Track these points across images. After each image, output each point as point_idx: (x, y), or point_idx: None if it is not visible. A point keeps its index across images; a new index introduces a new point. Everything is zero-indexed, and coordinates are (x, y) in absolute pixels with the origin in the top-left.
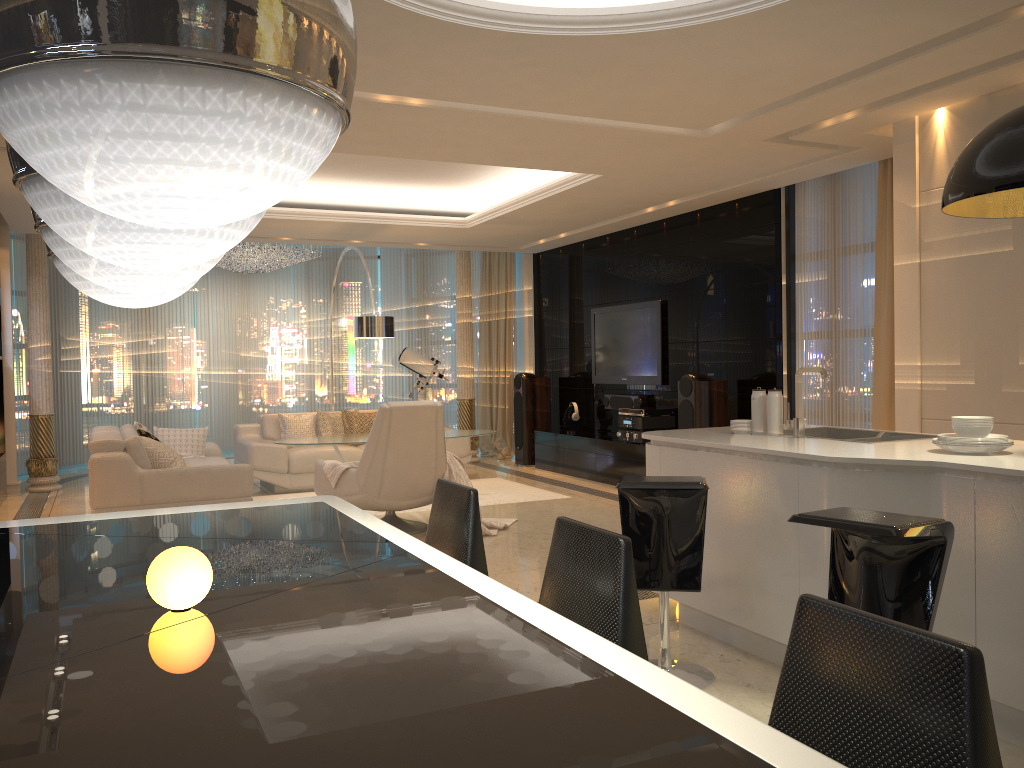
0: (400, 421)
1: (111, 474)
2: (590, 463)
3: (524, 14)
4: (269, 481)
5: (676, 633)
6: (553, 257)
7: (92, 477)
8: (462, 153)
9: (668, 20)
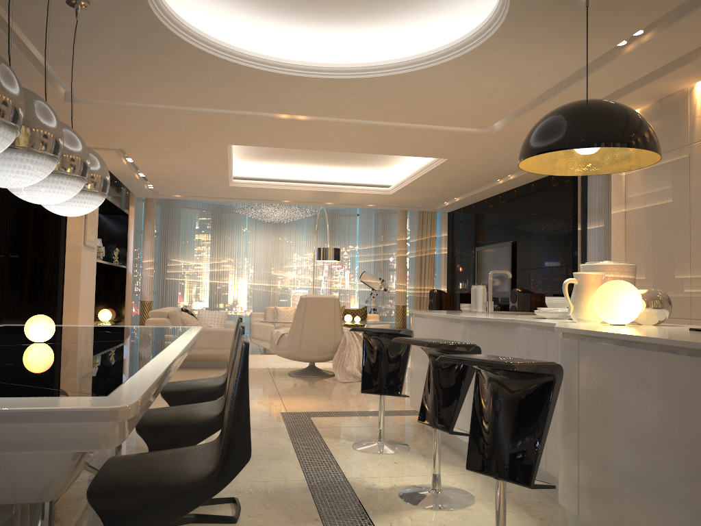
0: (311, 306)
1: None
2: None
3: (329, 68)
4: (262, 346)
5: (414, 430)
6: (458, 214)
7: None
8: (350, 146)
9: (408, 67)
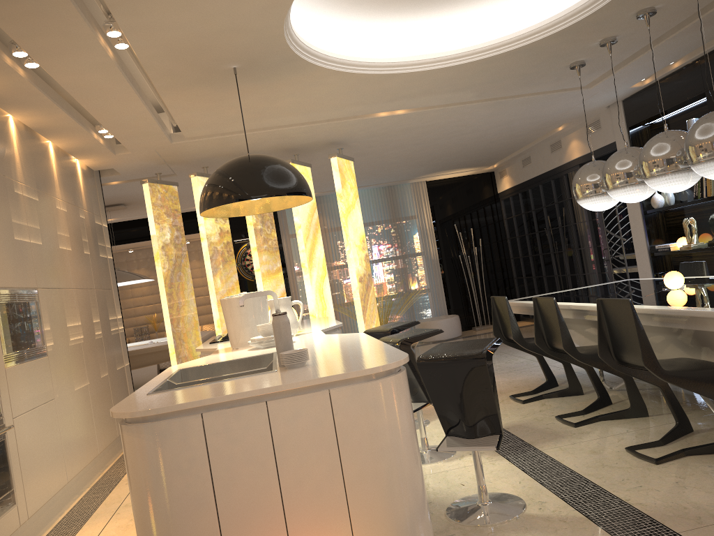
0: None
1: None
2: None
3: None
4: None
5: None
6: None
7: None
8: None
9: None
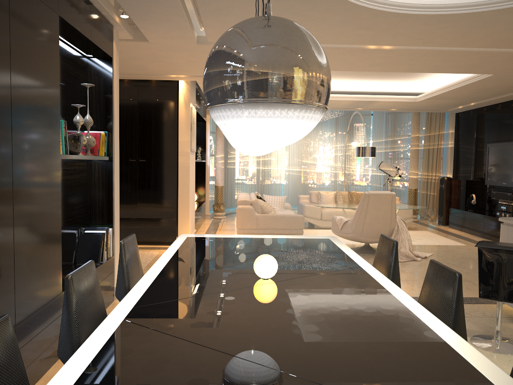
0: (373, 200)
1: (245, 215)
2: (480, 228)
3: (442, 4)
4: (312, 222)
5: (510, 324)
6: (467, 115)
7: (237, 215)
8: (412, 68)
9: None
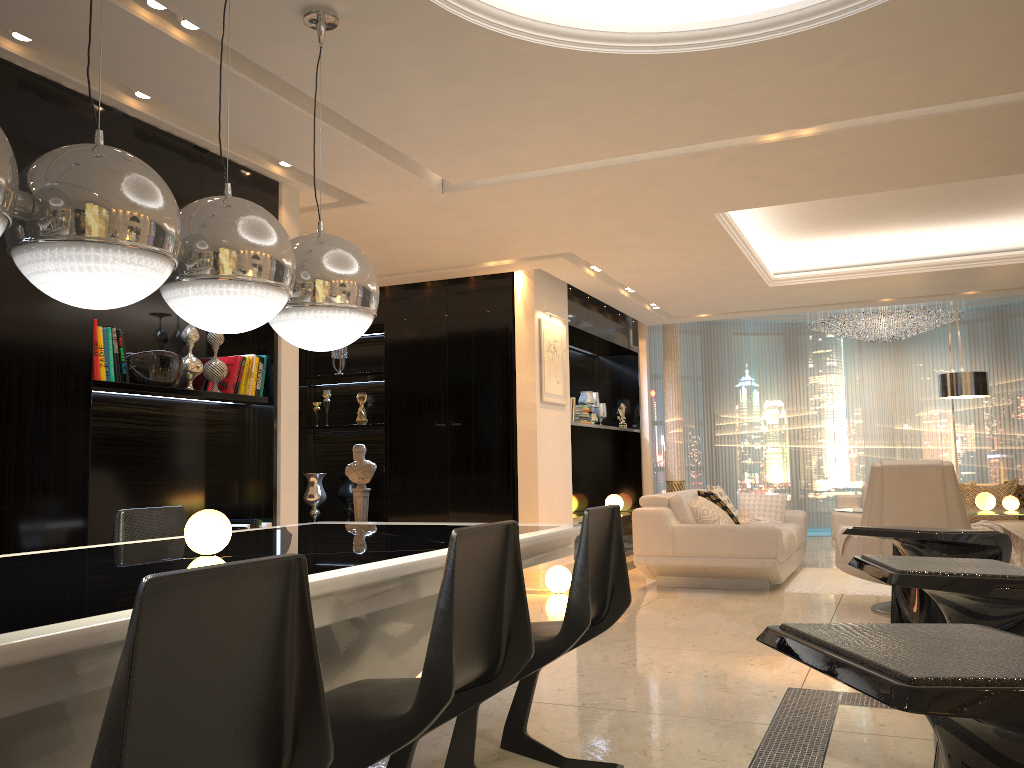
0: (894, 482)
1: (648, 525)
2: None
3: (794, 12)
4: None
5: None
6: None
7: (633, 527)
8: (938, 171)
9: None
